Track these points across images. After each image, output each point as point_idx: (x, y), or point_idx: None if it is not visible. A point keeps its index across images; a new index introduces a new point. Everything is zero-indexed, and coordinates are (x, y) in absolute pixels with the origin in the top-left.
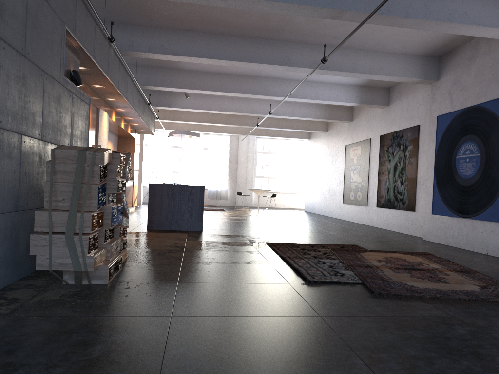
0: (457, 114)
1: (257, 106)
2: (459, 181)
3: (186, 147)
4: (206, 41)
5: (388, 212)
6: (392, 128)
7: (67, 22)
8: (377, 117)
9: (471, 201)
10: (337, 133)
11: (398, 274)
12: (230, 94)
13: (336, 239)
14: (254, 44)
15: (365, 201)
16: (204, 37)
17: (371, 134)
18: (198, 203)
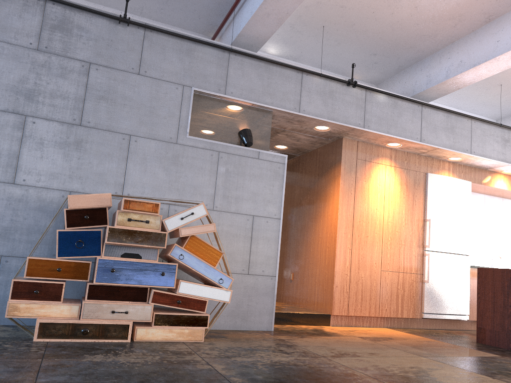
0: None
1: None
2: None
3: None
4: None
5: None
6: None
7: (199, 84)
8: None
9: None
10: None
11: None
12: None
13: None
14: None
15: None
16: None
17: None
18: None
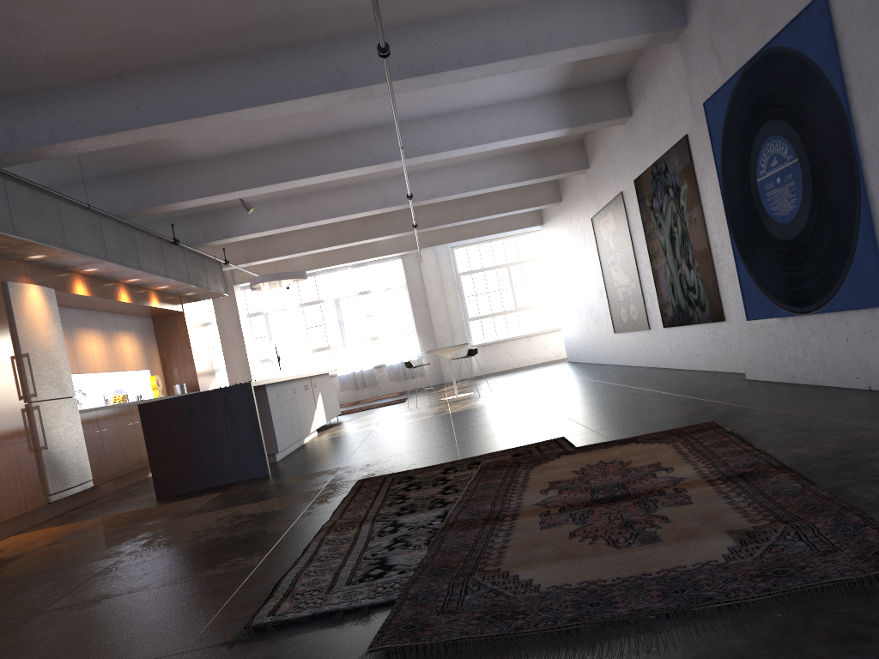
0: (735, 85)
1: (393, 190)
2: (775, 233)
3: (329, 299)
4: (164, 87)
5: (683, 332)
6: (647, 158)
7: None
8: (621, 144)
9: (810, 273)
10: (574, 200)
11: (541, 536)
12: (305, 182)
13: (539, 430)
14: (263, 65)
15: (644, 320)
16: (158, 79)
17: (620, 183)
18: (247, 421)
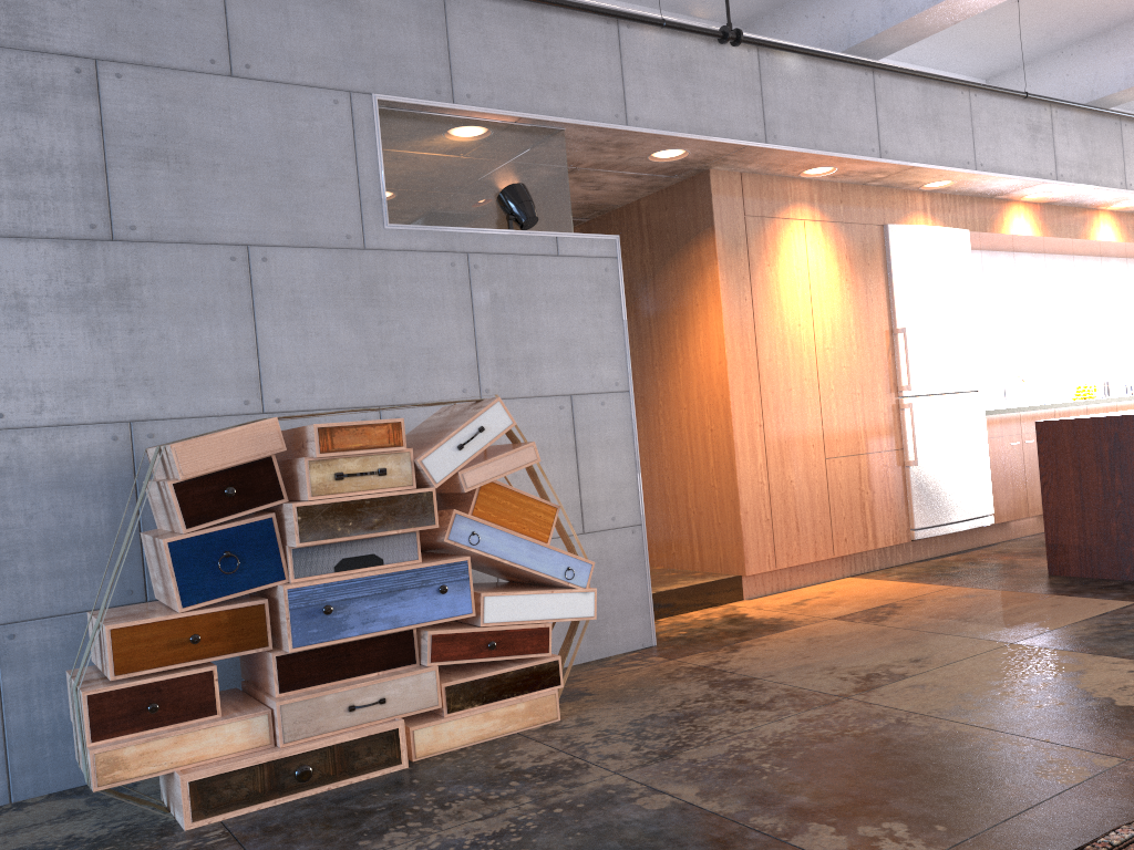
0: None
1: None
2: None
3: None
4: None
5: None
6: None
7: (387, 83)
8: None
9: None
10: None
11: None
12: None
13: None
14: None
15: None
16: None
17: None
18: None
